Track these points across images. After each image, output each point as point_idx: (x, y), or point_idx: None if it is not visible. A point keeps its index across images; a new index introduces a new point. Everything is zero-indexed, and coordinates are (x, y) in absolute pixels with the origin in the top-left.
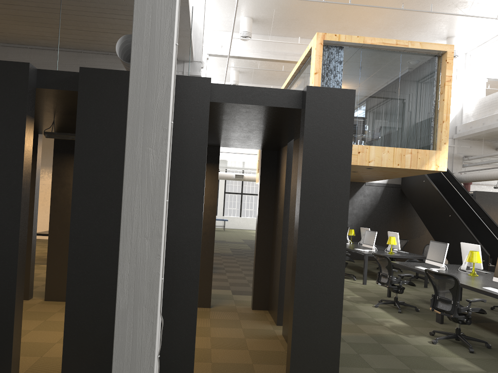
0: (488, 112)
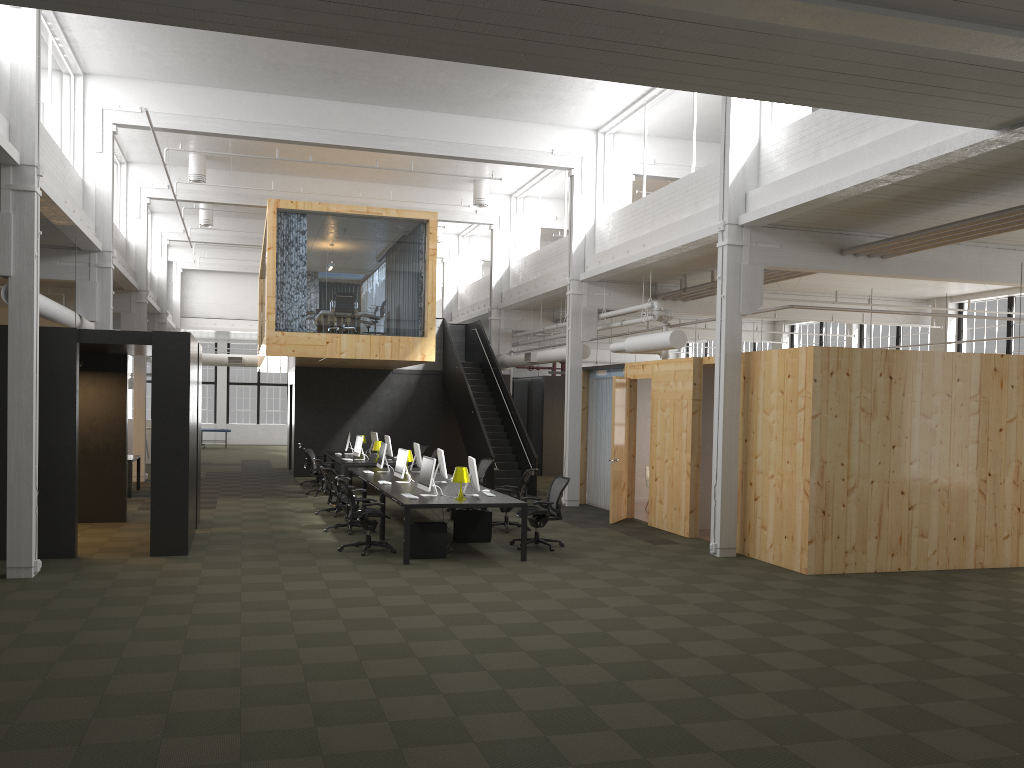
0: (526, 278)
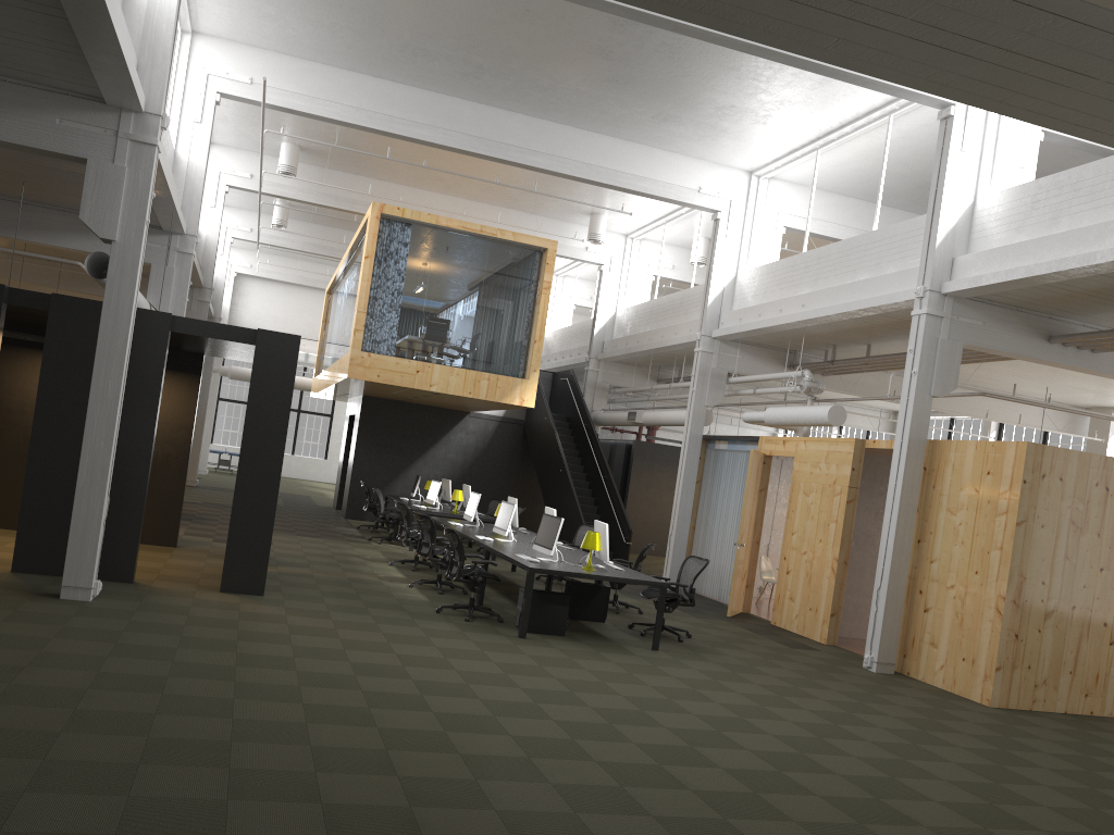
0: (636, 329)
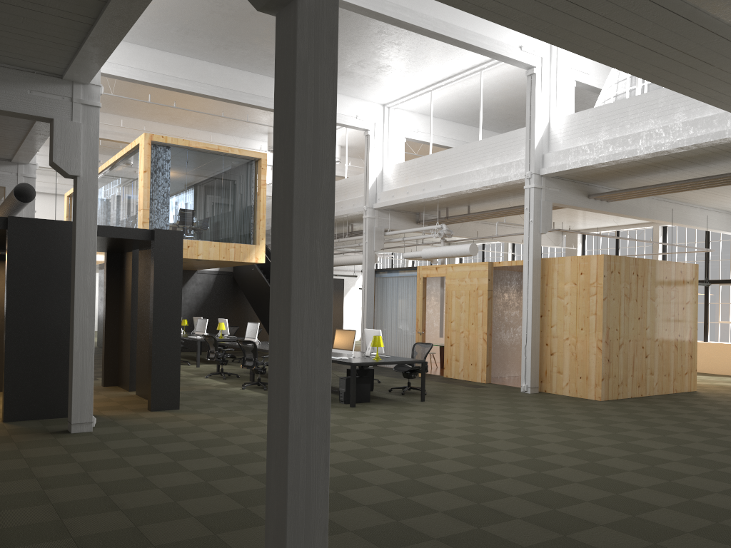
0: None
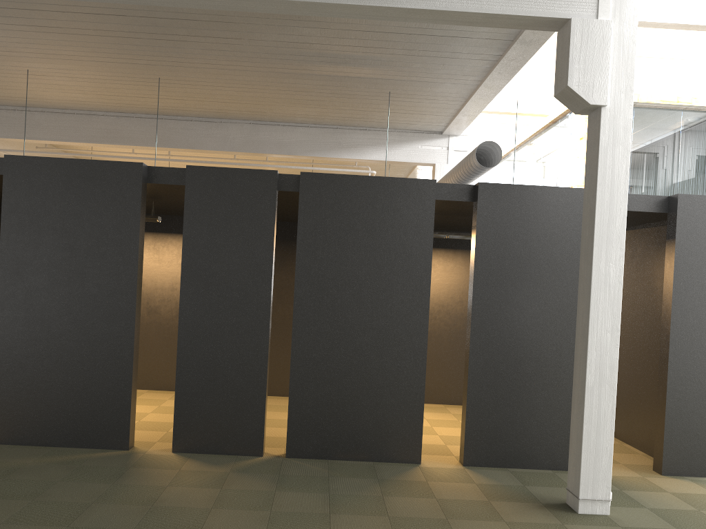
0: None
